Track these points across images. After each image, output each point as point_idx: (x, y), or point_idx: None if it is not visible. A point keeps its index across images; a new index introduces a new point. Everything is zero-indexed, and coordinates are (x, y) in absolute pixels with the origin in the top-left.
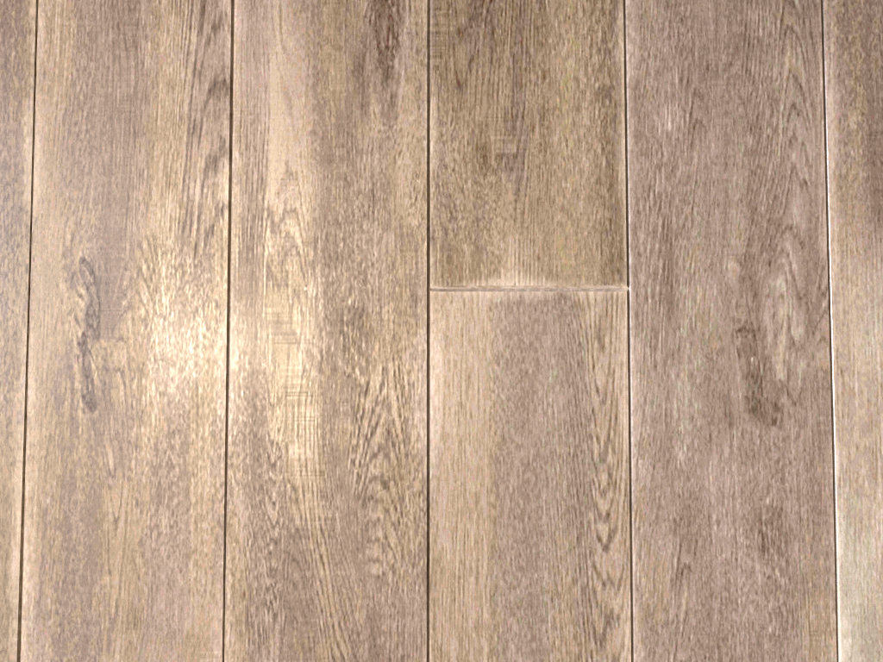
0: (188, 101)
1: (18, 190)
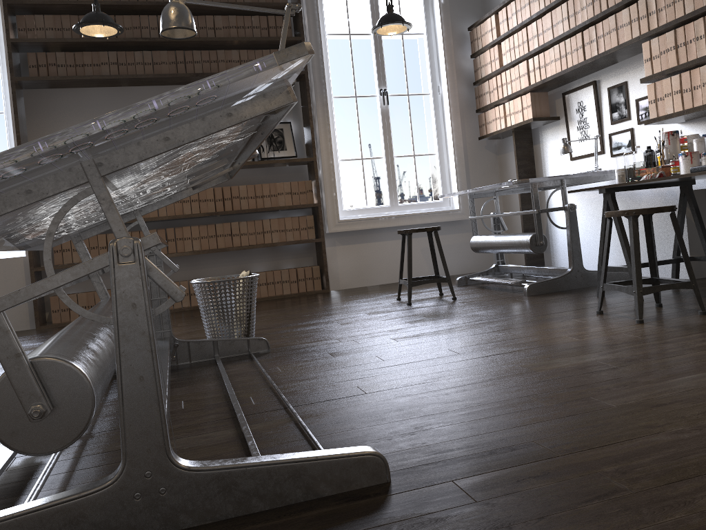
0: (698, 340)
1: (668, 339)
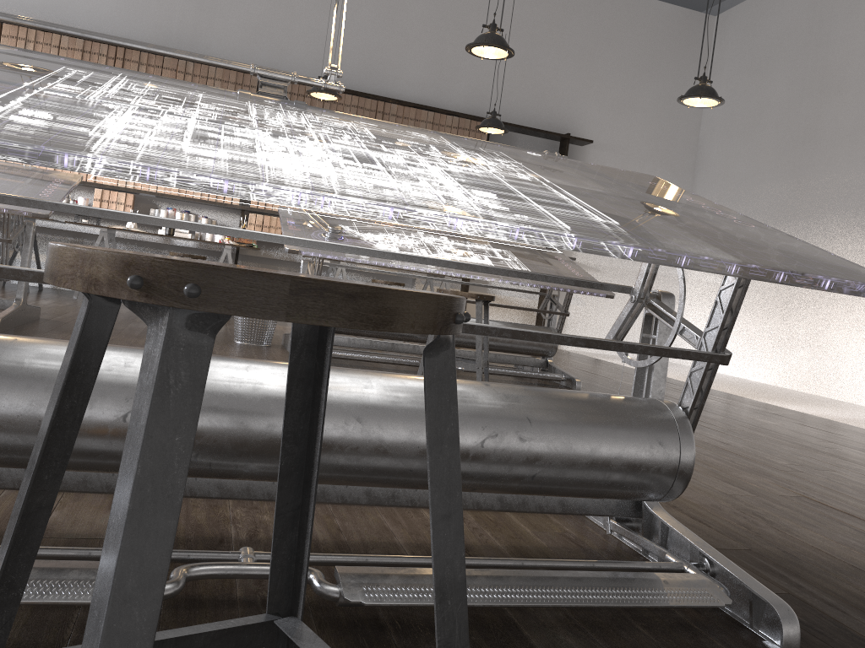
0: None
1: None
